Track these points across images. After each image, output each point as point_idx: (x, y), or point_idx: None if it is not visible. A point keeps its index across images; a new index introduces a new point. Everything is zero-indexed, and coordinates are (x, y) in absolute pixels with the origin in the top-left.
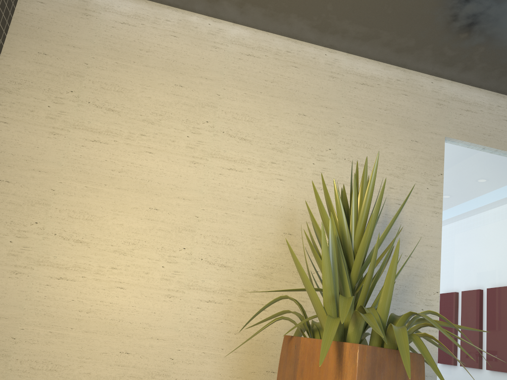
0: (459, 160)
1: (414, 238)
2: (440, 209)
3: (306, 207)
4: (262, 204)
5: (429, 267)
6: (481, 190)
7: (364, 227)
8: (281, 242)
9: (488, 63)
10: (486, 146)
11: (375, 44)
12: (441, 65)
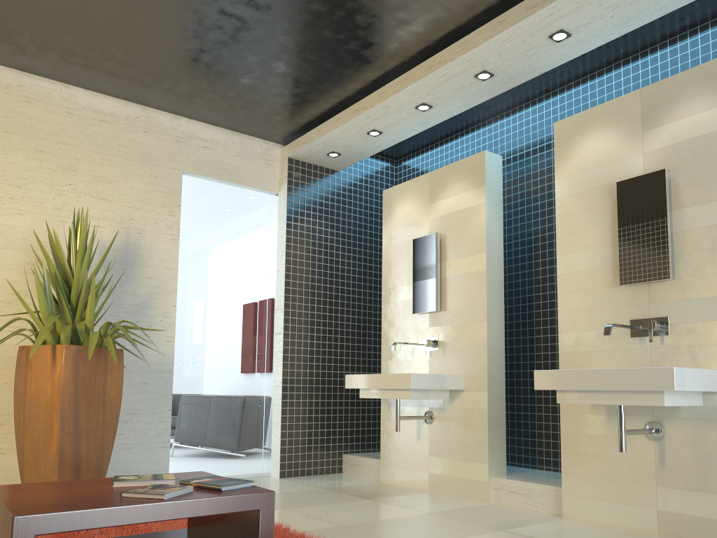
0: (197, 192)
1: (153, 262)
2: (178, 236)
3: (48, 238)
4: (3, 238)
5: (167, 286)
6: (216, 218)
7: (82, 263)
8: (25, 272)
9: (213, 110)
10: (221, 180)
11: (109, 86)
12: (175, 107)
